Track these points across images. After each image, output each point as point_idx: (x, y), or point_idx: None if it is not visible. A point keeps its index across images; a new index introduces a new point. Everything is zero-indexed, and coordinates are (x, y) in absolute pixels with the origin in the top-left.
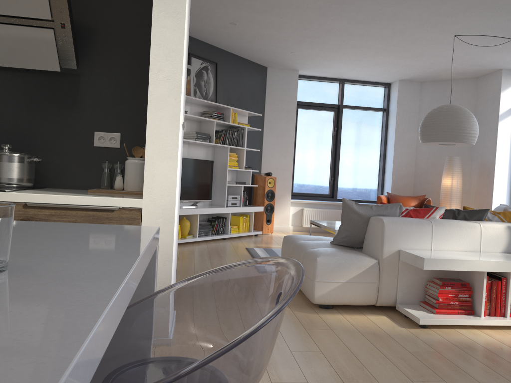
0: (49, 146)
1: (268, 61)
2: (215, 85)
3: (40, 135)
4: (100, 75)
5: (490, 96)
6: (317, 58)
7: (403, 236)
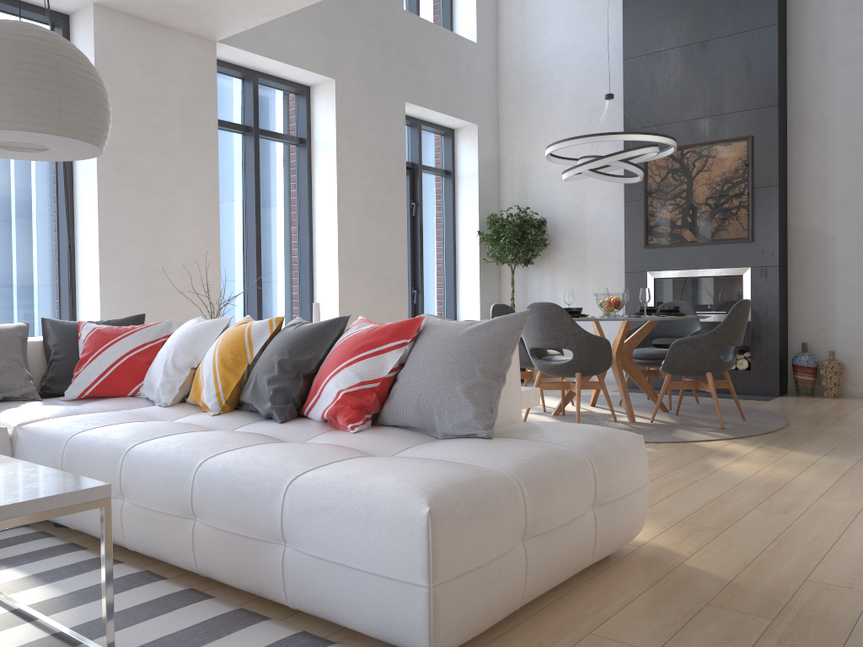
0: None
1: None
2: None
3: None
4: None
5: None
6: None
7: None
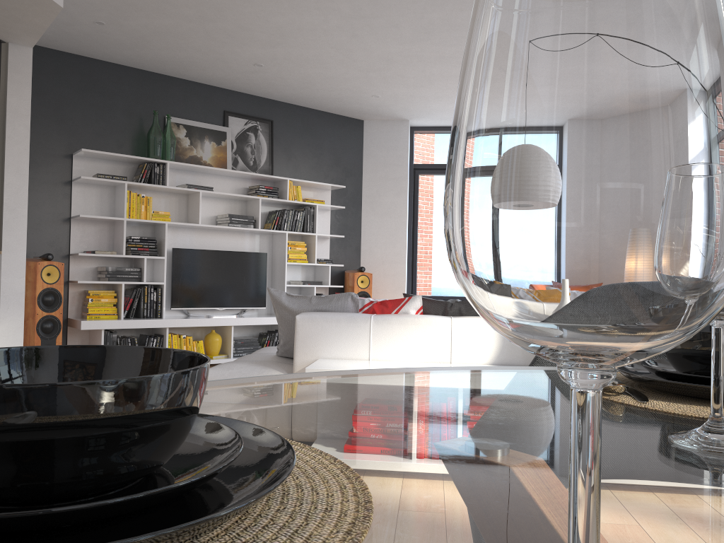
0: None
1: (356, 112)
2: (271, 150)
3: None
4: None
5: None
6: (414, 99)
7: (324, 339)
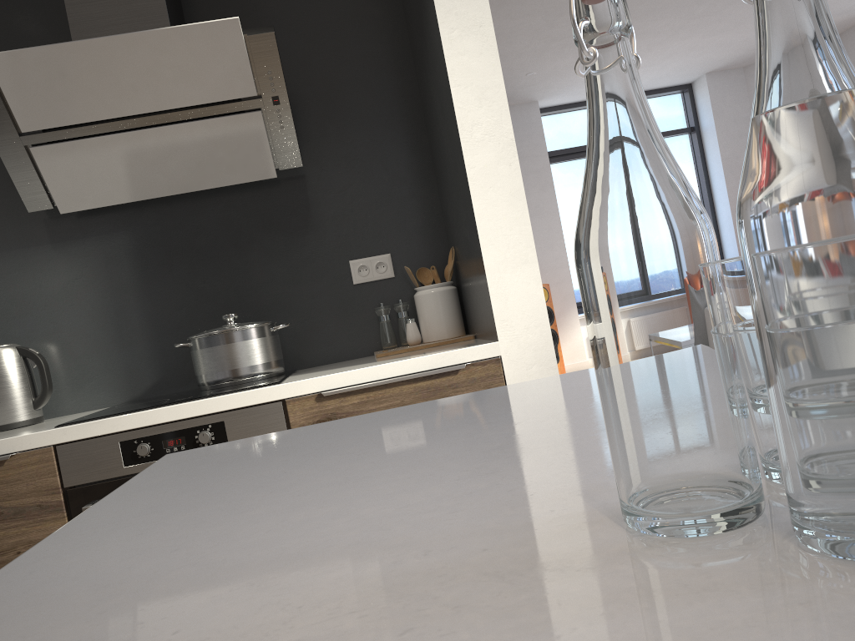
0: (284, 302)
1: None
2: None
3: (266, 288)
4: (335, 167)
5: None
6: (570, 71)
7: None
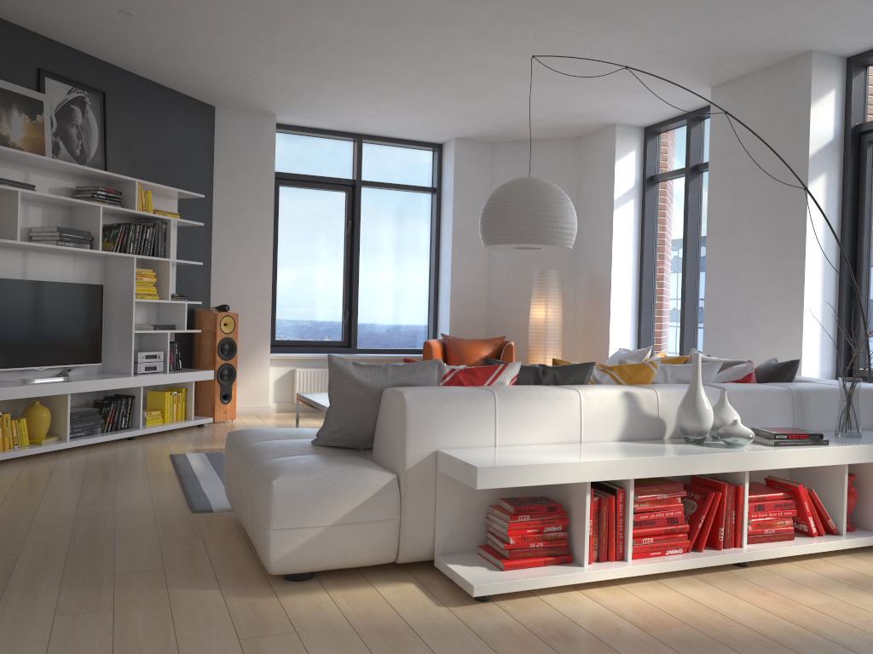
0: None
1: (214, 95)
2: (104, 136)
3: None
4: None
5: (600, 169)
6: (306, 92)
7: (443, 423)
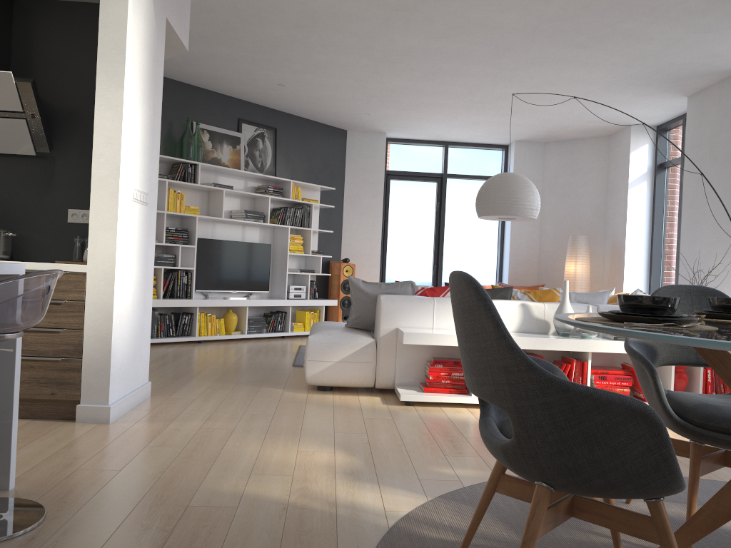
0: (27, 223)
1: (344, 123)
2: (274, 155)
3: (19, 213)
4: (73, 157)
5: (621, 159)
6: (399, 118)
7: (401, 313)
